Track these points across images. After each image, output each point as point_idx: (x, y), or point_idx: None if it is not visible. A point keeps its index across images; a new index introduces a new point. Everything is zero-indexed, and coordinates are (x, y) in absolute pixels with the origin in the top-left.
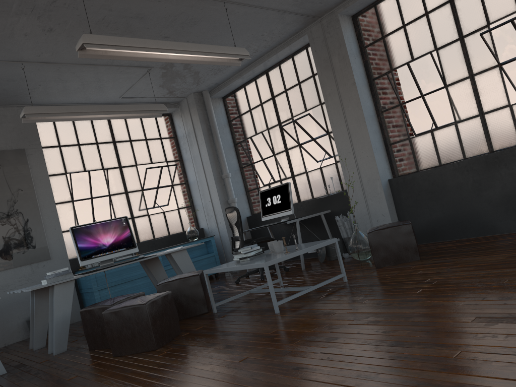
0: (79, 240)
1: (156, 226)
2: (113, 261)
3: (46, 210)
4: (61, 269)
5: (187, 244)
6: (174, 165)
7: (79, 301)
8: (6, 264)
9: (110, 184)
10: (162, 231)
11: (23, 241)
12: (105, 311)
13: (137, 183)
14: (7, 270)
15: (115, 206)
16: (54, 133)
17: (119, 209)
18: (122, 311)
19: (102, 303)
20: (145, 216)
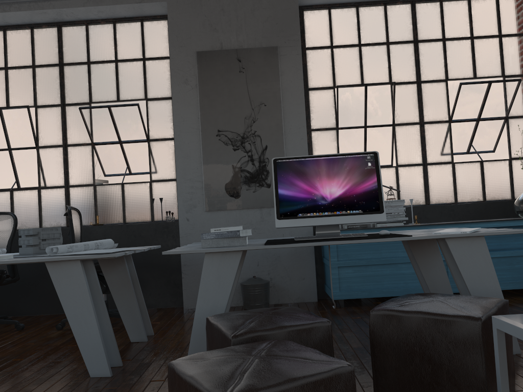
0: (283, 182)
1: (464, 182)
2: (368, 227)
3: (292, 136)
4: (228, 228)
5: (511, 222)
6: (514, 80)
7: (320, 273)
8: (231, 202)
9: (396, 108)
10: (471, 193)
11: (256, 176)
12: (173, 361)
13: (442, 110)
14: (232, 211)
15: (399, 143)
16: (327, 27)
17: (405, 149)
18: (186, 387)
19: (232, 321)
20: (447, 164)
